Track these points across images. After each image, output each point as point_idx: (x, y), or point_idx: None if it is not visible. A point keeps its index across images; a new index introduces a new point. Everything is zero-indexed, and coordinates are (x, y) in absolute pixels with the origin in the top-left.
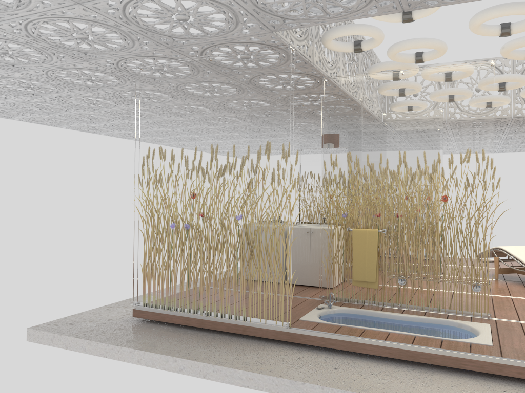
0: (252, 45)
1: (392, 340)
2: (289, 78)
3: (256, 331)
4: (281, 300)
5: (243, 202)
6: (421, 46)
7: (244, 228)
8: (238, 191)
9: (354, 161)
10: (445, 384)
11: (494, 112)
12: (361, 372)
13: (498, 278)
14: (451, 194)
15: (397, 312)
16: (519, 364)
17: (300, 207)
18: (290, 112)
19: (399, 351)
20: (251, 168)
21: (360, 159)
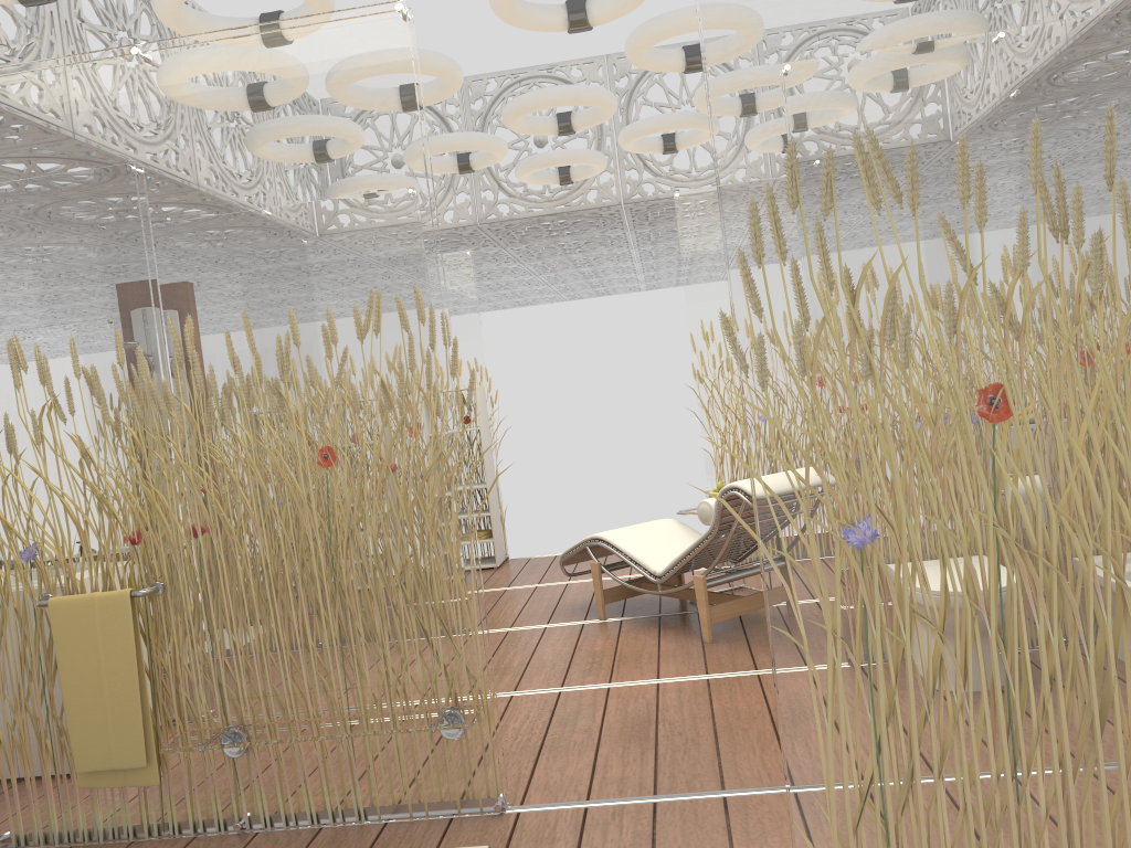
0: None
1: None
2: None
3: None
4: None
5: None
6: None
7: None
8: None
9: (29, 368)
10: None
11: (583, 194)
12: None
13: (605, 615)
14: (343, 441)
15: None
16: None
17: None
18: None
19: None
20: None
21: (48, 359)
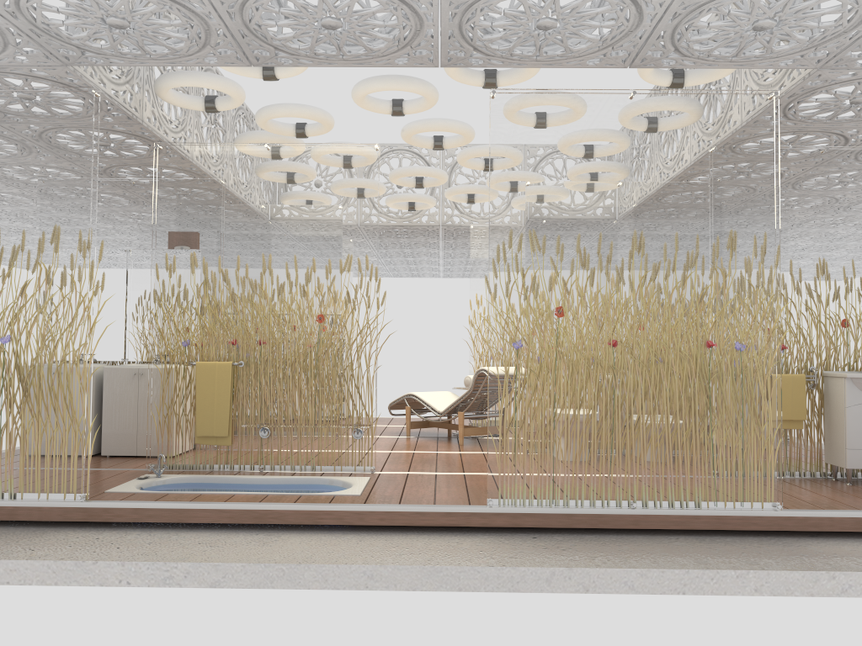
0: (36, 80)
1: (235, 501)
2: (91, 136)
3: (32, 512)
4: (73, 460)
5: (13, 316)
6: (298, 115)
7: (14, 356)
8: (5, 299)
9: (200, 266)
10: (292, 542)
11: (420, 217)
12: (185, 543)
13: (410, 434)
14: (329, 313)
15: (257, 475)
16: (381, 509)
17: (126, 339)
18: (91, 185)
19: (242, 512)
20: (28, 264)
21: (208, 263)
